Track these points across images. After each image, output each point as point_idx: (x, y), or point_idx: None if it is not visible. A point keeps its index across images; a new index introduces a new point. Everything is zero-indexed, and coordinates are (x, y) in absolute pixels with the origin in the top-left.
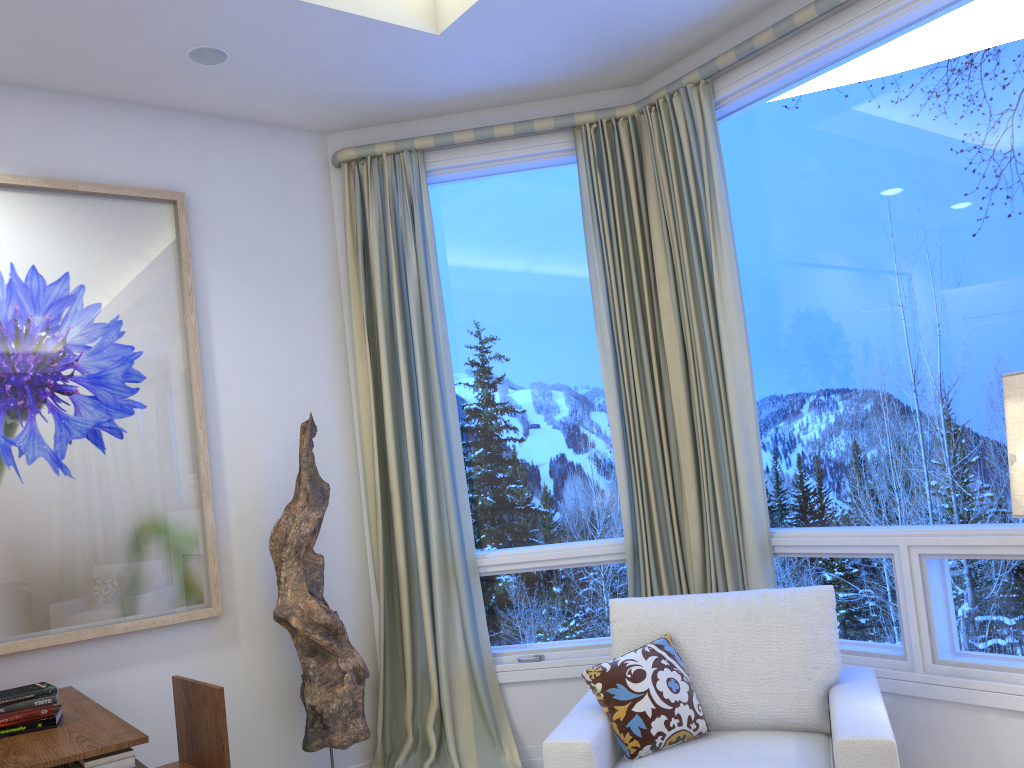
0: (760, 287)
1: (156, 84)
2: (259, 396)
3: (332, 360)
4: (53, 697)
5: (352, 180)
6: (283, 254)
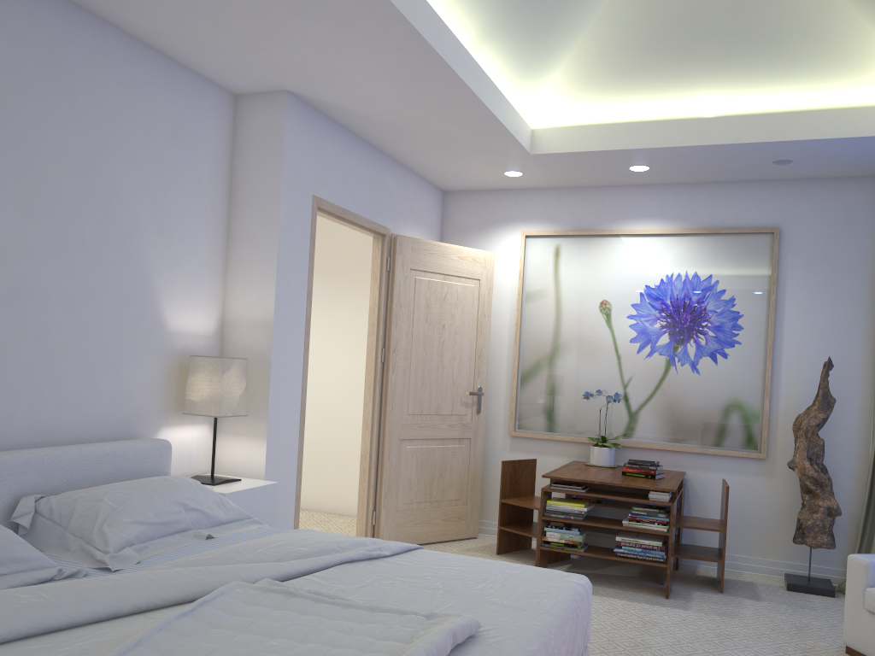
0: None
1: (764, 173)
2: (809, 342)
3: (864, 323)
4: (656, 467)
5: None
6: (839, 257)
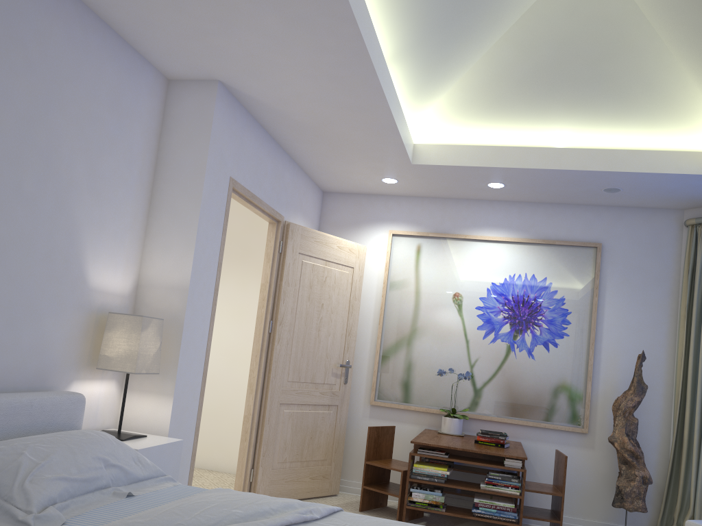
0: None
1: (592, 199)
2: (623, 338)
3: (667, 325)
4: (505, 437)
5: (692, 234)
6: (648, 271)
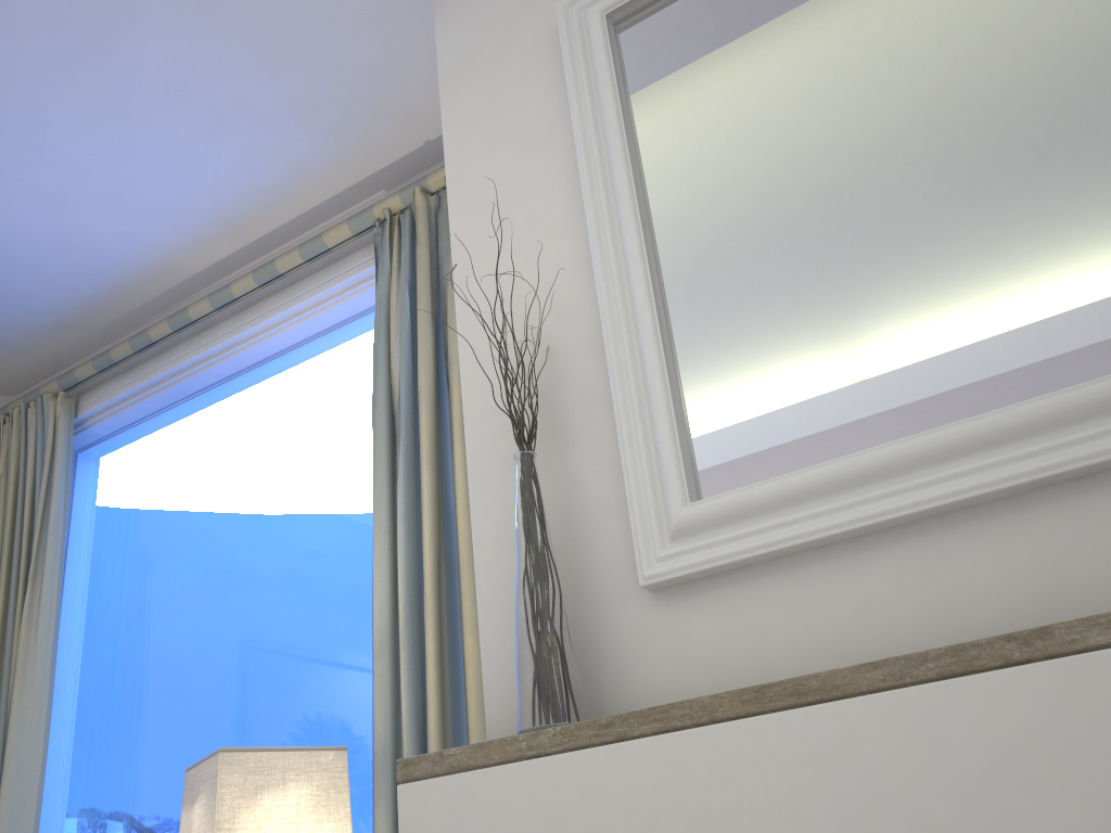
0: (92, 654)
1: None
2: None
3: None
4: None
5: None
6: None
